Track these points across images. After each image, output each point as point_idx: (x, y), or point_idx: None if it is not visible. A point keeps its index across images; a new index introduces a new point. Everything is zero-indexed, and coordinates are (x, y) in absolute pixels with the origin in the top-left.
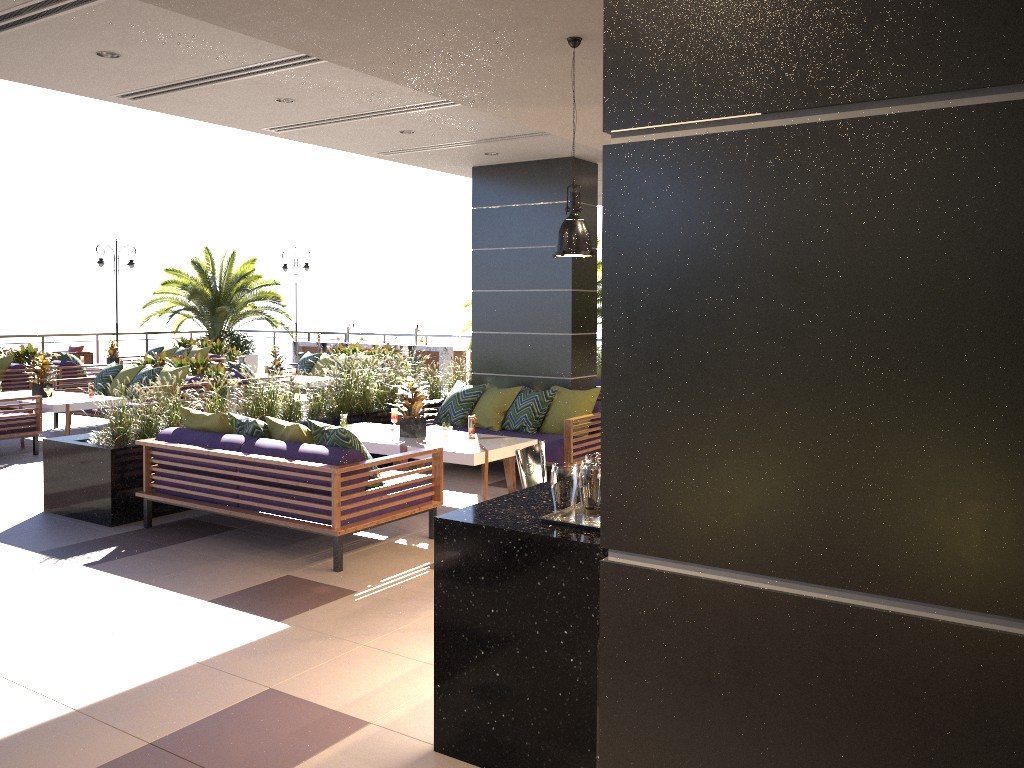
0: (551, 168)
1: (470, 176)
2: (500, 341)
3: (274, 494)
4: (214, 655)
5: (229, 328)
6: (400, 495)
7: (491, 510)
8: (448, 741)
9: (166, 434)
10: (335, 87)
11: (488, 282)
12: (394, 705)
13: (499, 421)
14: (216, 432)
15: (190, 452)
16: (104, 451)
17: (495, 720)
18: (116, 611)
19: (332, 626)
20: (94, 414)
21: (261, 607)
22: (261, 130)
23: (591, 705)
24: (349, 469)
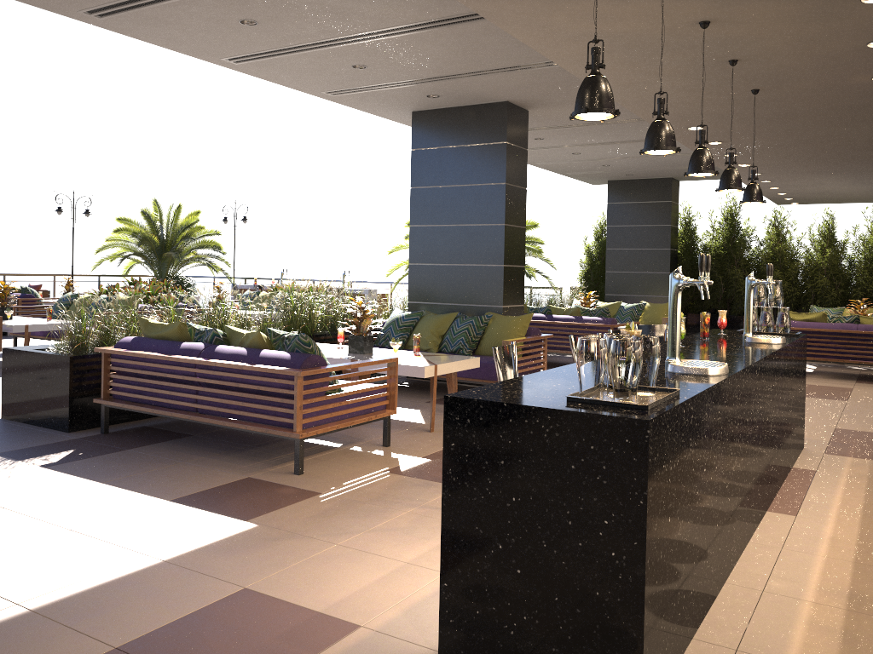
0: (487, 112)
1: (407, 123)
2: (435, 272)
3: (234, 399)
4: (181, 554)
5: (174, 272)
6: (357, 402)
7: (503, 391)
8: (456, 647)
9: (125, 342)
10: (300, 6)
11: (425, 218)
12: (383, 607)
13: (437, 344)
14: (175, 340)
15: (149, 359)
16: (63, 358)
17: (514, 623)
18: (75, 509)
19: (301, 526)
20: (51, 338)
21: (225, 507)
22: (221, 61)
23: (637, 606)
24: (312, 372)
